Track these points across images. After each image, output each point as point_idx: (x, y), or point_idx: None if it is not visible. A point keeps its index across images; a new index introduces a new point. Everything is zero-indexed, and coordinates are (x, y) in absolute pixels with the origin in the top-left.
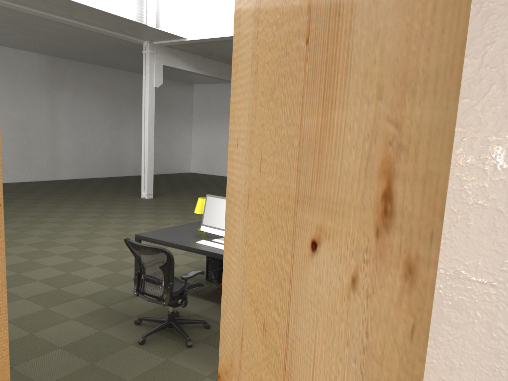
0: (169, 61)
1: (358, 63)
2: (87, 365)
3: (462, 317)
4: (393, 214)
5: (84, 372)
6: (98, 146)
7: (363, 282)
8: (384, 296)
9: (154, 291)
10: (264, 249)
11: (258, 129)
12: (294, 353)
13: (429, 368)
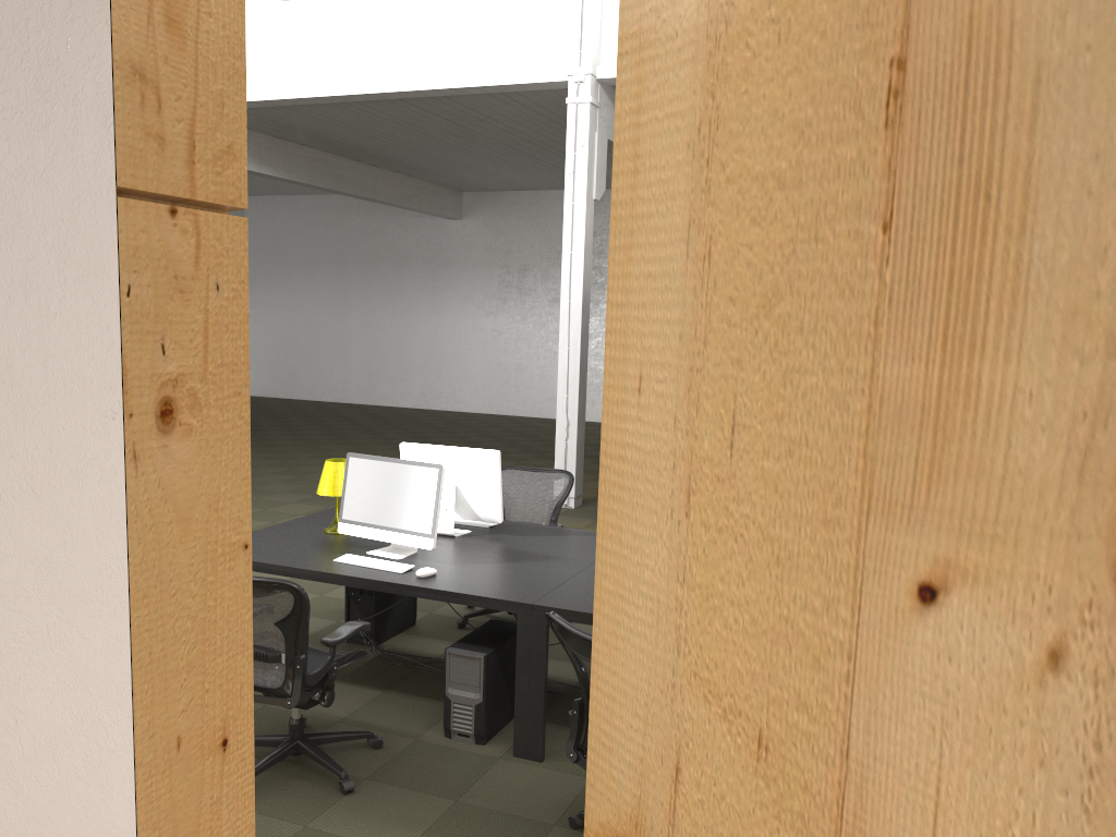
0: None
1: (1050, 289)
2: None
3: None
4: None
5: None
6: None
7: (1082, 657)
8: None
9: (261, 678)
10: (752, 595)
11: (720, 366)
12: (871, 788)
13: None
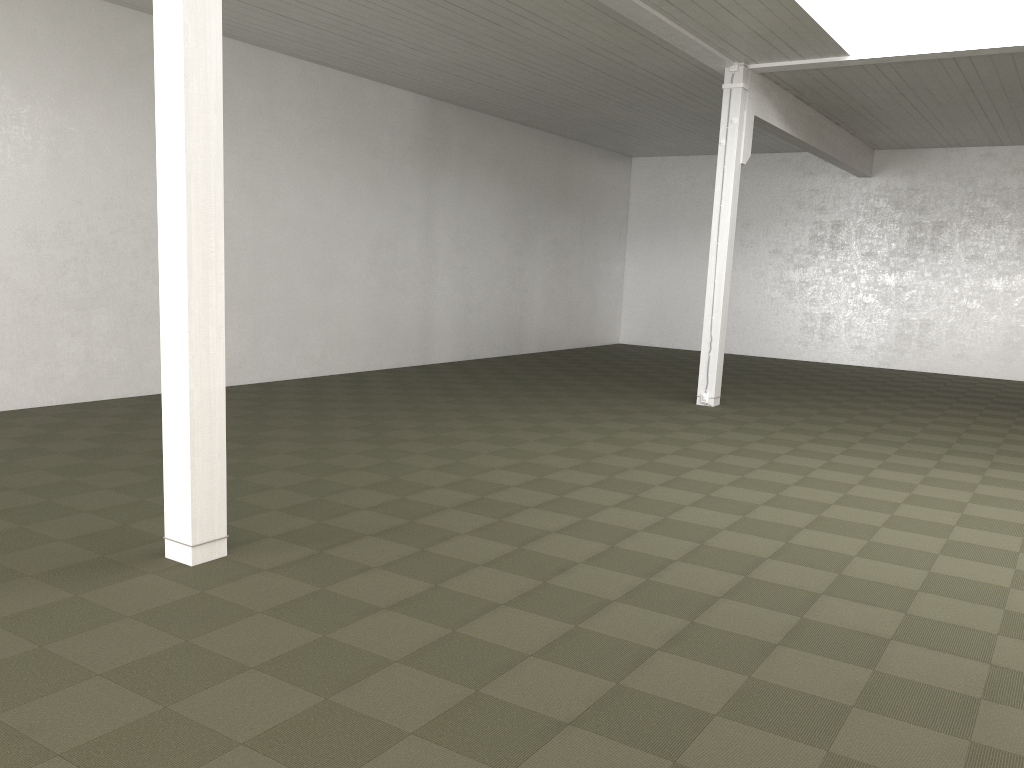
0: (760, 107)
1: None
2: None
3: None
4: None
5: None
6: (491, 290)
7: None
8: None
9: None
10: None
11: None
12: None
13: None
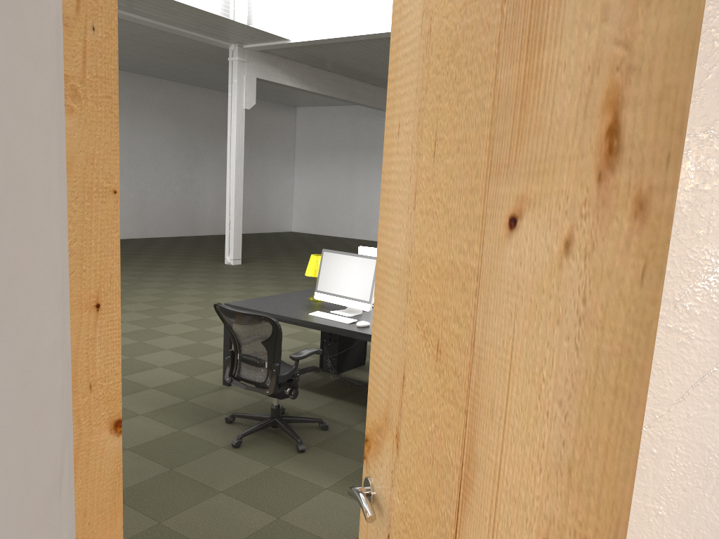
0: (265, 73)
1: None
2: (164, 472)
3: (711, 179)
4: (620, 149)
5: (161, 479)
6: (165, 192)
7: (580, 241)
8: (607, 248)
9: (253, 376)
10: (438, 252)
11: (432, 103)
12: (482, 363)
13: (675, 240)
